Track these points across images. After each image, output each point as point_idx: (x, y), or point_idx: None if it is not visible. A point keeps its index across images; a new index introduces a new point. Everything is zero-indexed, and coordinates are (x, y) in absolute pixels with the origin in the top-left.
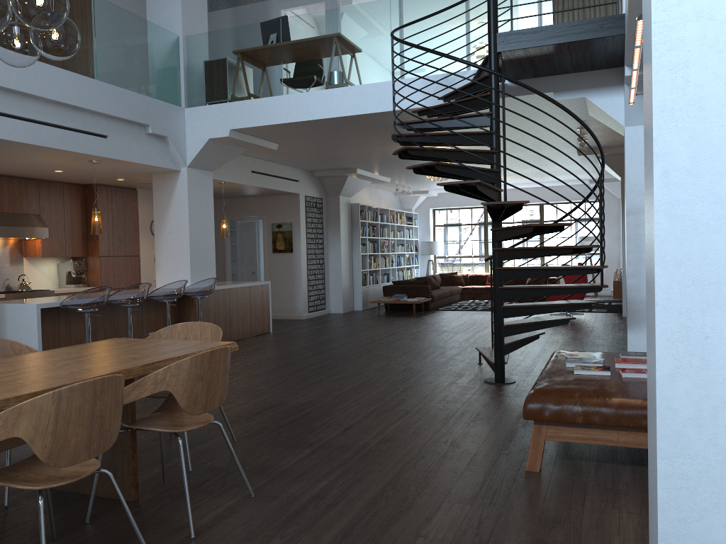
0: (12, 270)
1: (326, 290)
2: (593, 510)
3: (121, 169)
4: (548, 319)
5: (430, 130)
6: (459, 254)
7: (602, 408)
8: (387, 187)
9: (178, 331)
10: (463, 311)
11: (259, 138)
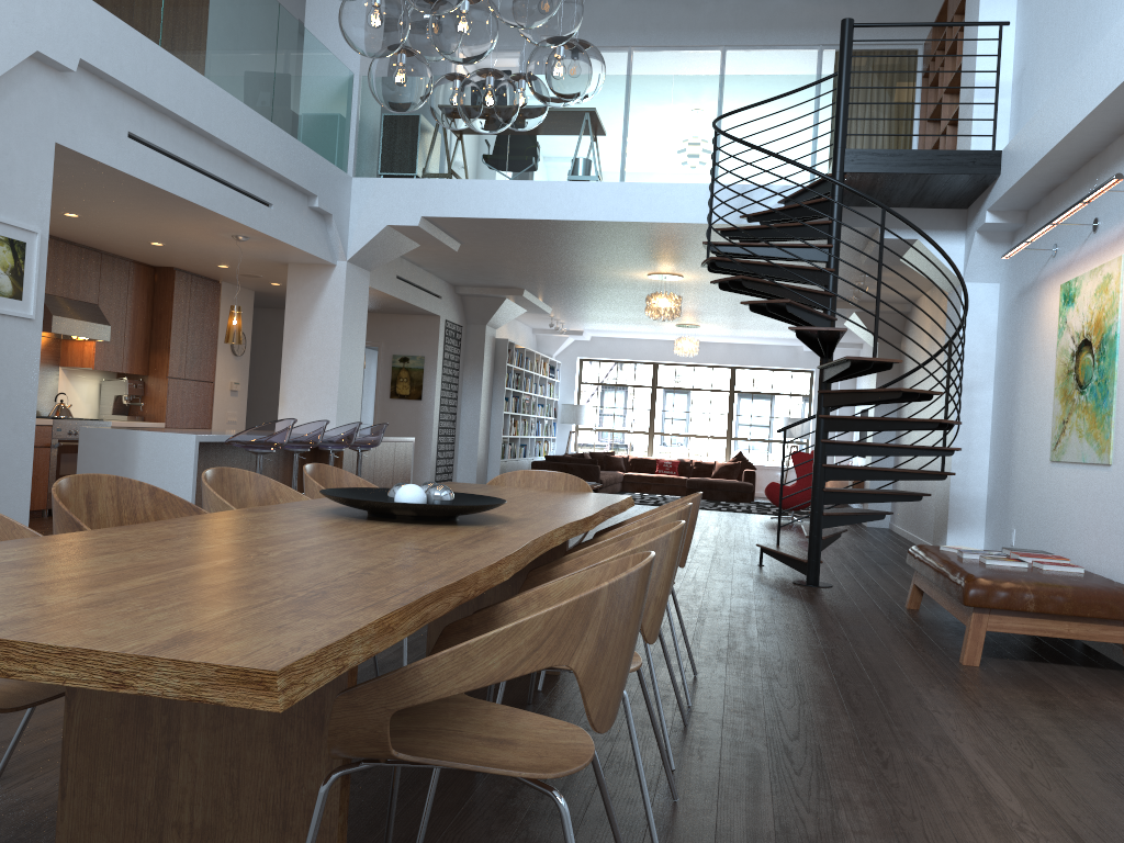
0: (44, 384)
1: (454, 459)
2: (1074, 697)
3: (254, 253)
4: (863, 511)
5: (740, 257)
6: (613, 427)
7: (1056, 595)
8: (532, 320)
9: (518, 481)
10: (646, 505)
11: (445, 233)
